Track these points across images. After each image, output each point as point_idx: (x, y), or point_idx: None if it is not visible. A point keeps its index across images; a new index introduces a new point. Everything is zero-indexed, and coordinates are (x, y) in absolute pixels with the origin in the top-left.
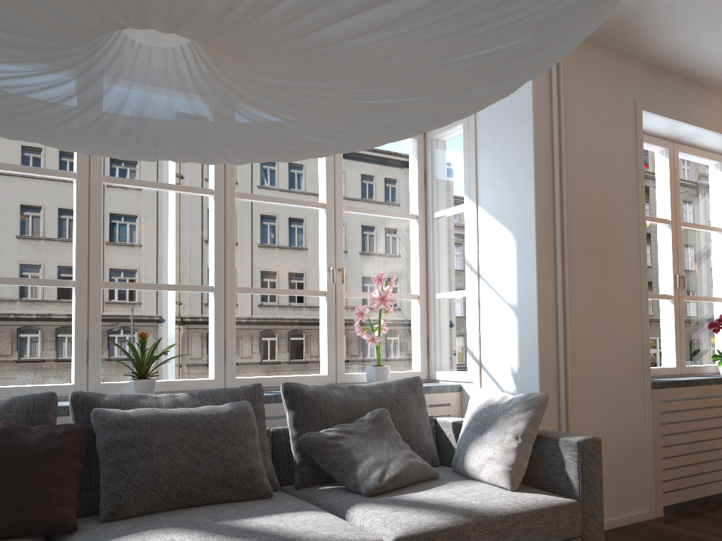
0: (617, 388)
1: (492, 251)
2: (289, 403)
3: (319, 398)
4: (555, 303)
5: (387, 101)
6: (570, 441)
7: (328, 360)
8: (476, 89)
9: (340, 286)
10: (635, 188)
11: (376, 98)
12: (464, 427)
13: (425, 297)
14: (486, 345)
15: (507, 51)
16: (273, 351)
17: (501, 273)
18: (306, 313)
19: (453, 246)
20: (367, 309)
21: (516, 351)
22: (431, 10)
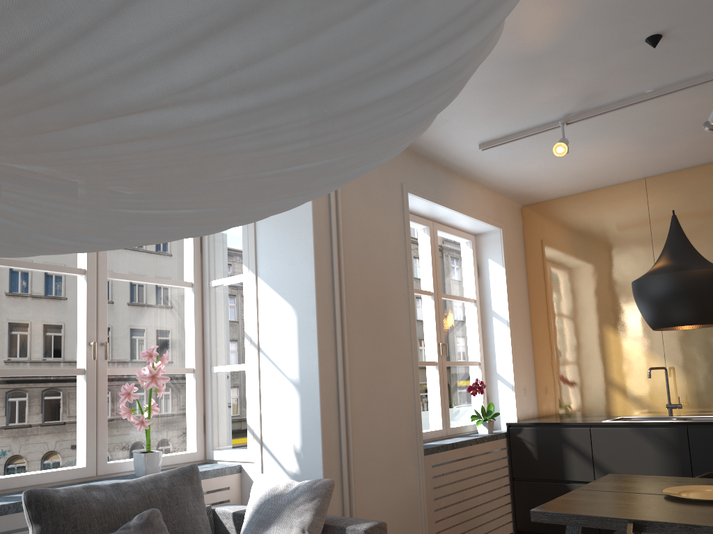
0: (394, 458)
1: (273, 325)
2: (33, 515)
3: (74, 505)
4: (336, 378)
5: (163, 212)
6: (358, 529)
7: (87, 449)
8: (273, 201)
9: (103, 362)
10: (404, 264)
11: (148, 209)
12: (247, 521)
13: (201, 370)
14: (268, 422)
15: (315, 170)
16: (24, 411)
17: (282, 348)
18: (65, 367)
19: (227, 297)
20: (136, 388)
21: (299, 429)
22: (226, 123)
